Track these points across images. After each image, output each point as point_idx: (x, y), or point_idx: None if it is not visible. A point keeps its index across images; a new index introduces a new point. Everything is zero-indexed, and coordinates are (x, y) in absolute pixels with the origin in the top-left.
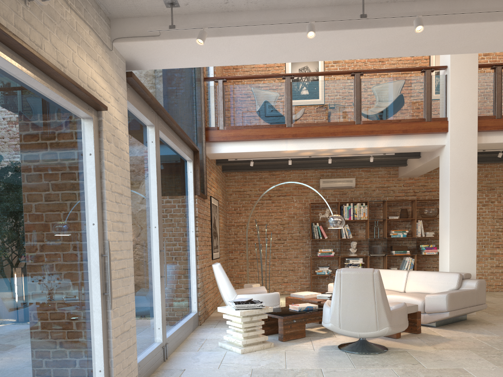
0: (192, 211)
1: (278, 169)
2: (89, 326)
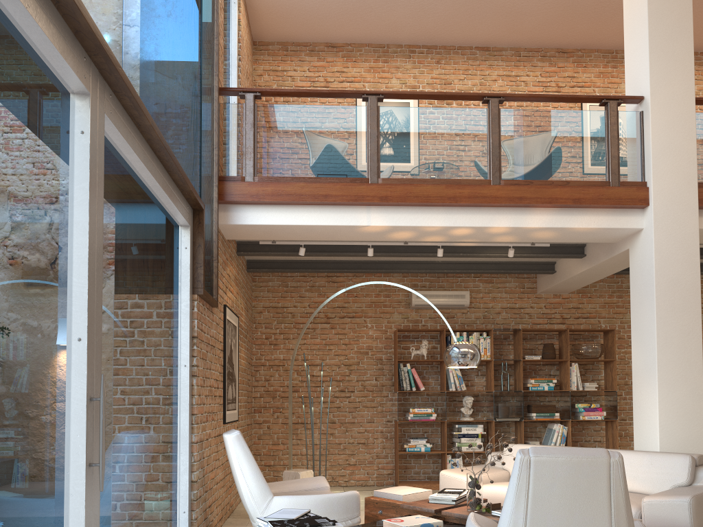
0: (186, 325)
1: (344, 269)
2: None
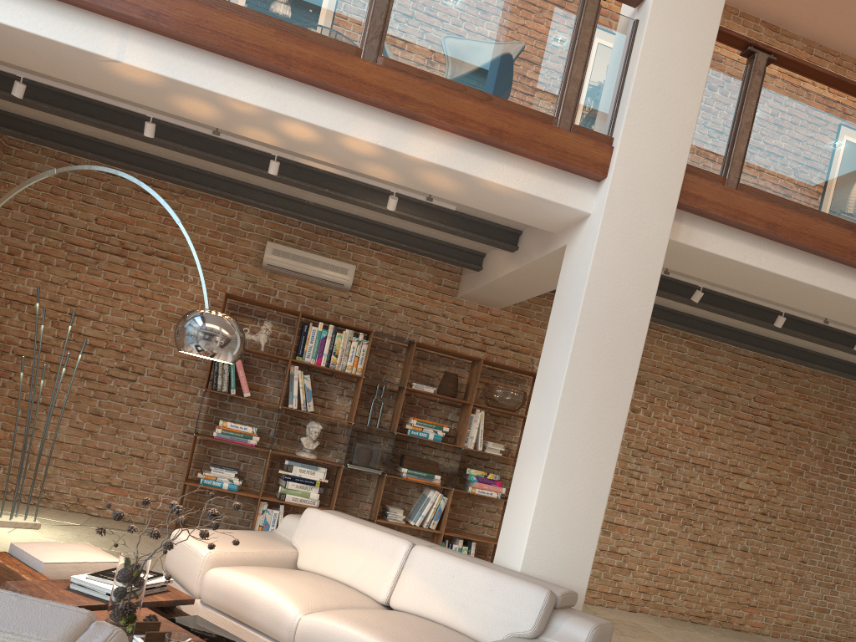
0: None
1: (151, 171)
2: None
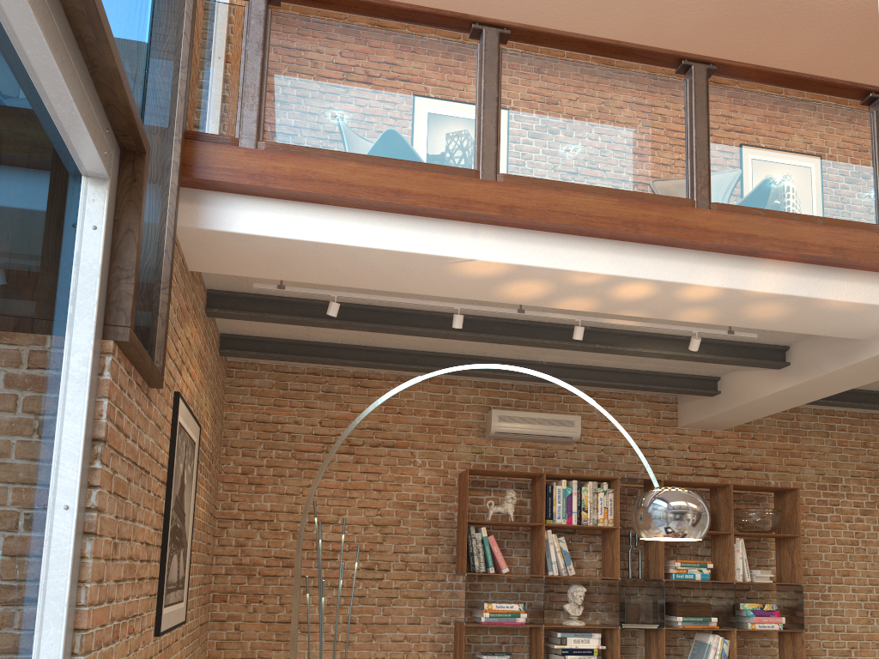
0: (80, 408)
1: (389, 363)
2: None
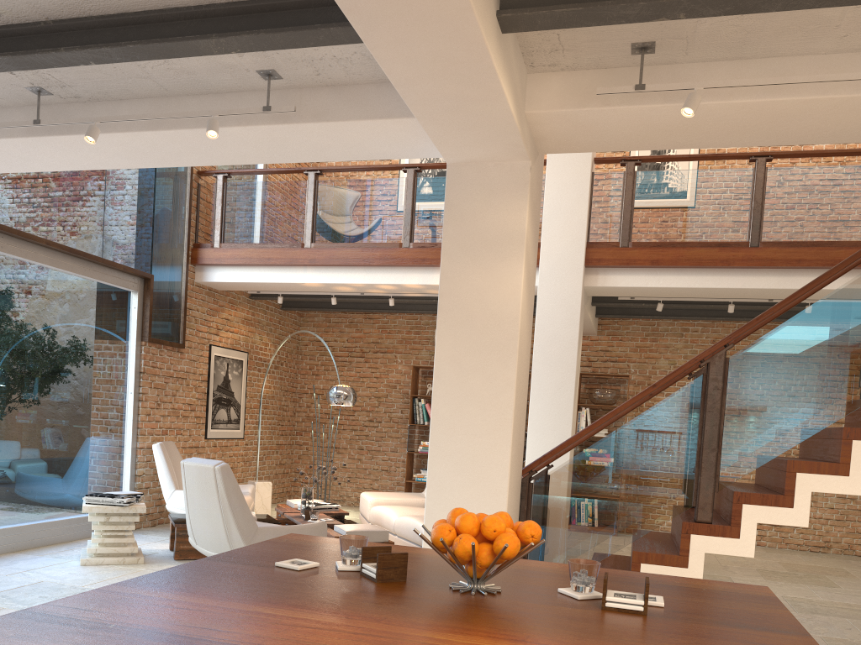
0: (133, 364)
1: (361, 309)
2: None
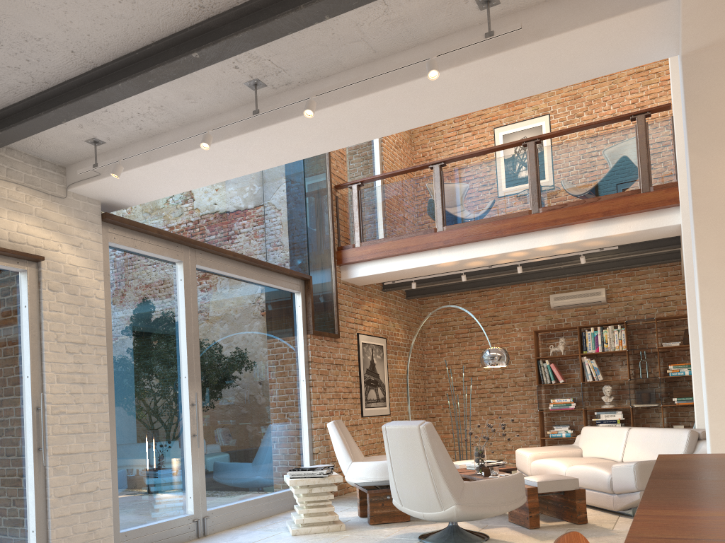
0: (302, 355)
1: (479, 287)
2: (18, 482)
